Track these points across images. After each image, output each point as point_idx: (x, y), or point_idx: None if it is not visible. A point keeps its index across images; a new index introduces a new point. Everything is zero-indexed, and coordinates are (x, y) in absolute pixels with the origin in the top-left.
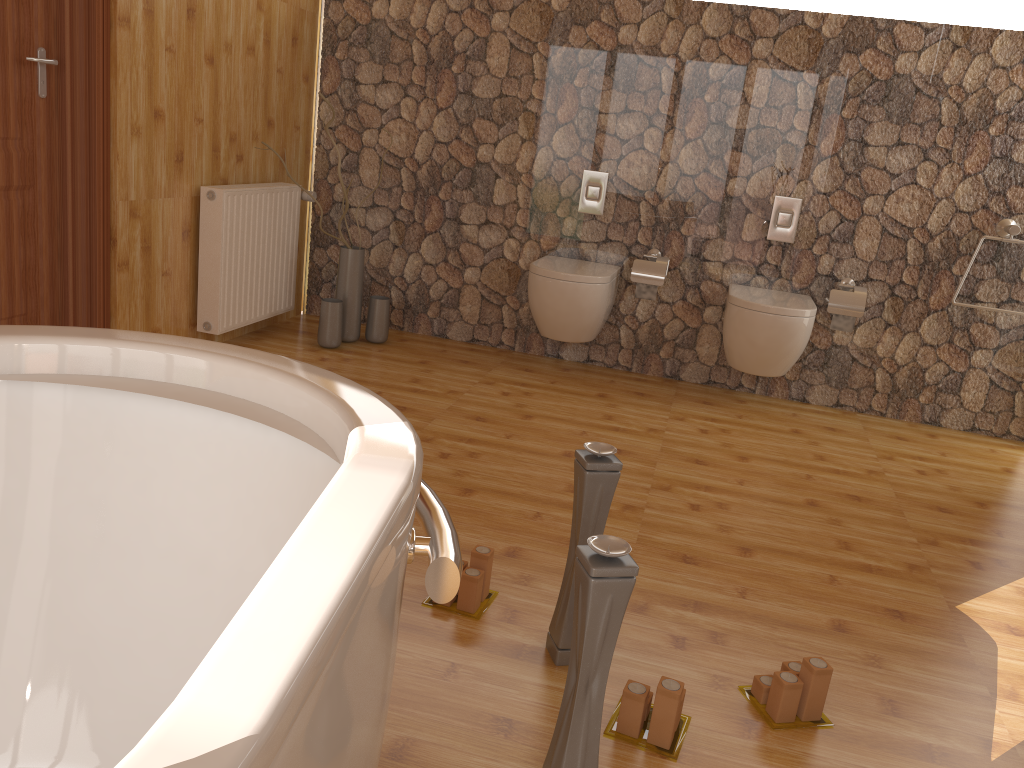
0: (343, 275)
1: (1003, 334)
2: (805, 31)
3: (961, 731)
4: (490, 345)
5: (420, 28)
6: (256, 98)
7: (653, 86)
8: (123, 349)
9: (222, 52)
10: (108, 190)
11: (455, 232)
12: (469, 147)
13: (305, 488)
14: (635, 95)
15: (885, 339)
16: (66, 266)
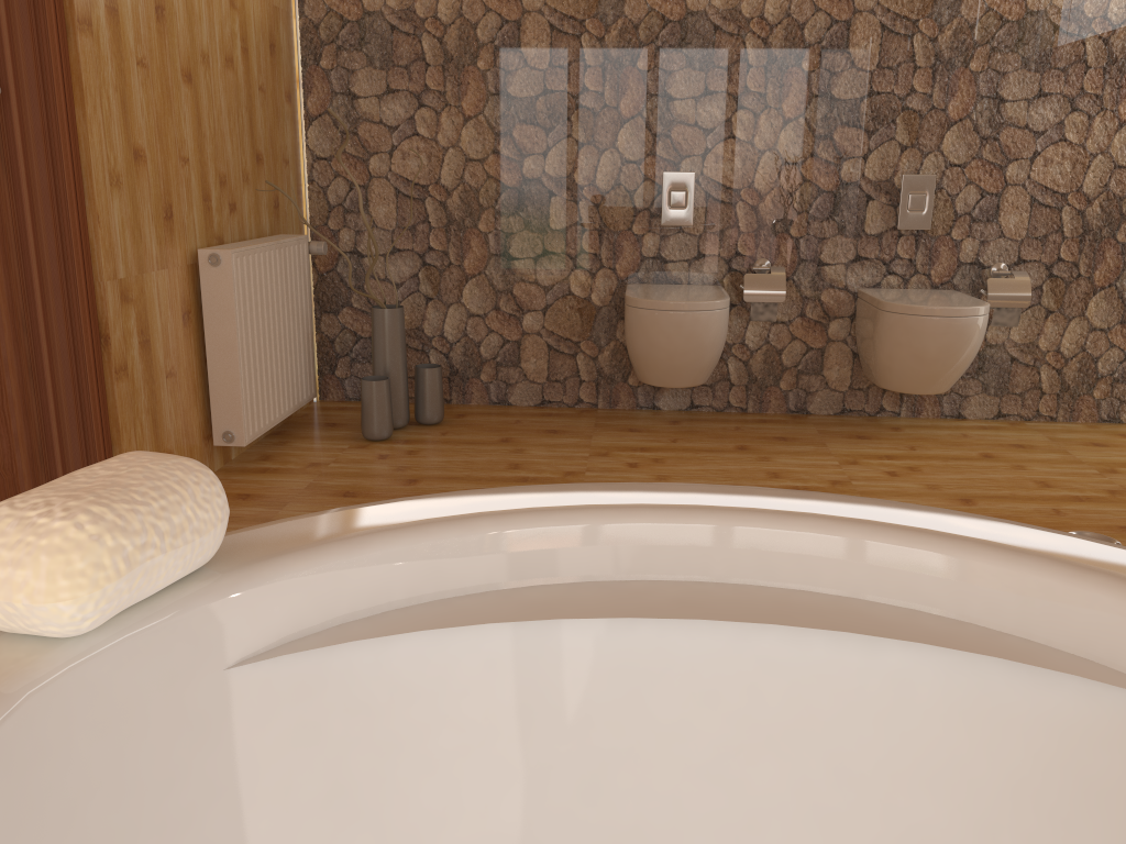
0: (382, 344)
1: None
2: None
3: None
4: (567, 405)
5: (431, 17)
6: (241, 126)
7: (739, 58)
8: (535, 530)
9: (199, 65)
10: (90, 268)
11: (506, 270)
12: (513, 161)
13: (1022, 758)
14: (717, 72)
15: (1049, 329)
16: (43, 384)
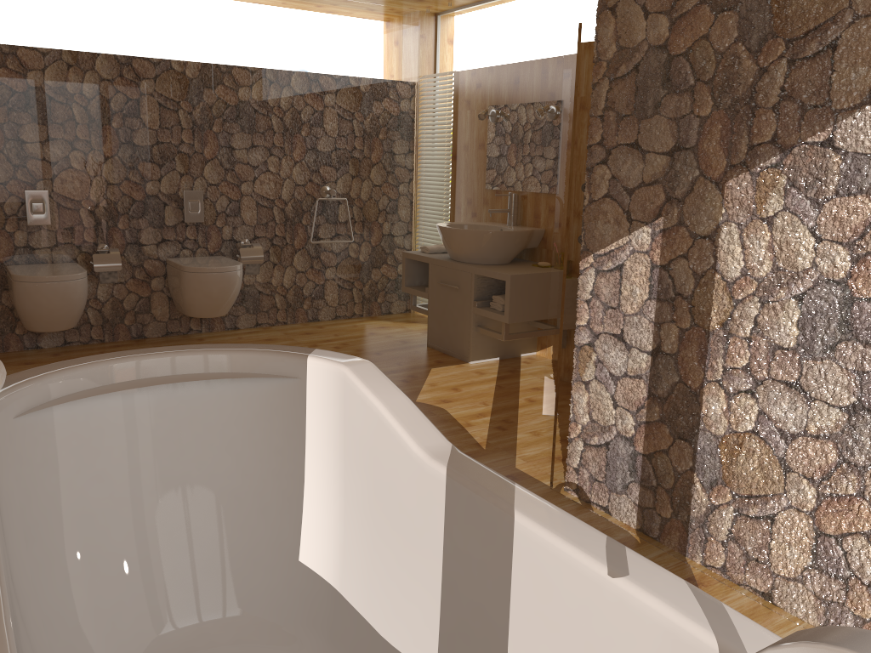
0: None
1: (339, 255)
2: (176, 74)
3: (466, 444)
4: None
5: None
6: None
7: (70, 118)
8: (97, 368)
9: None
10: None
11: None
12: None
13: (257, 406)
14: (56, 126)
15: (276, 274)
16: None
